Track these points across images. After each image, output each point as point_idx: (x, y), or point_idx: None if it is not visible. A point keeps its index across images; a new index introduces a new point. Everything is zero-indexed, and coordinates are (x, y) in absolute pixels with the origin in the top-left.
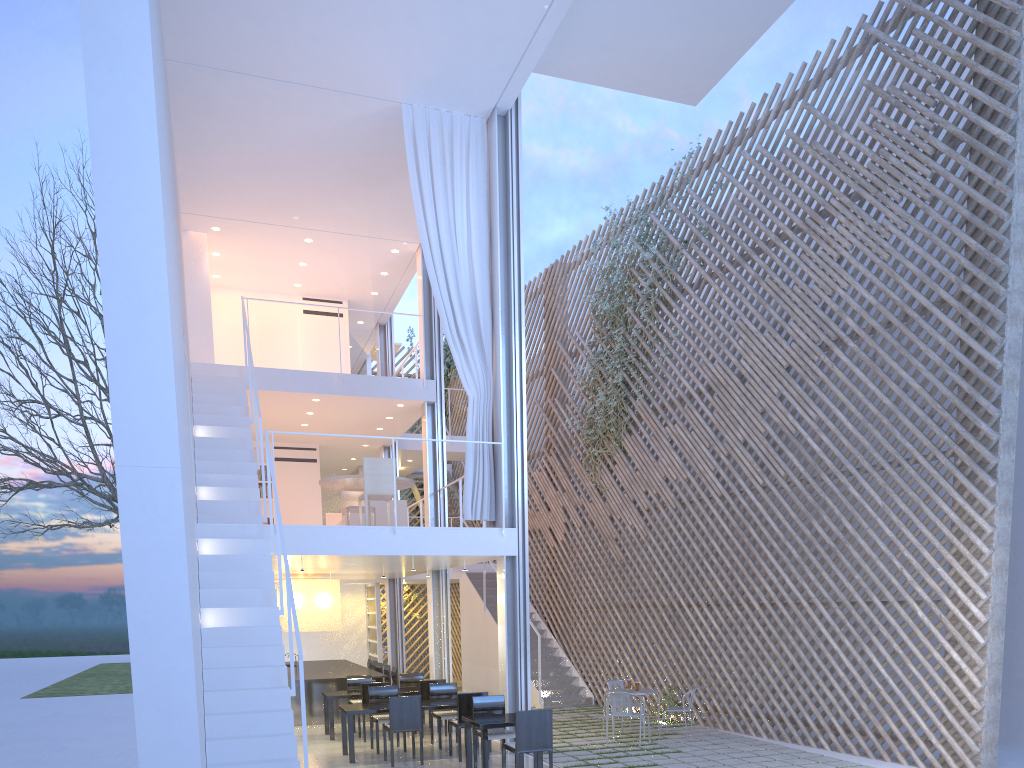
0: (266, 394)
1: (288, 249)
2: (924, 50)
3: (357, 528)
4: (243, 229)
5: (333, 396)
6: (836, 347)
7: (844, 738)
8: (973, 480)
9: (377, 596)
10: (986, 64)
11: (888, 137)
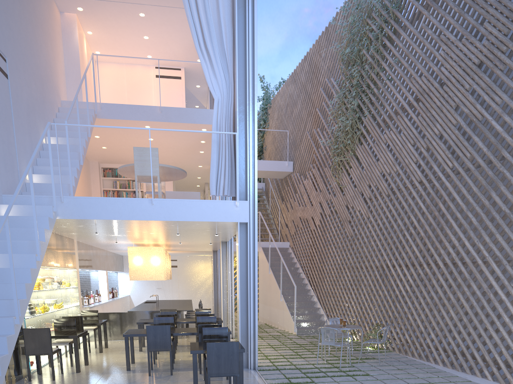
0: (113, 123)
1: (132, 24)
2: None
3: (124, 199)
4: (97, 8)
5: (156, 123)
6: None
7: (505, 372)
8: None
9: None
10: None
11: None
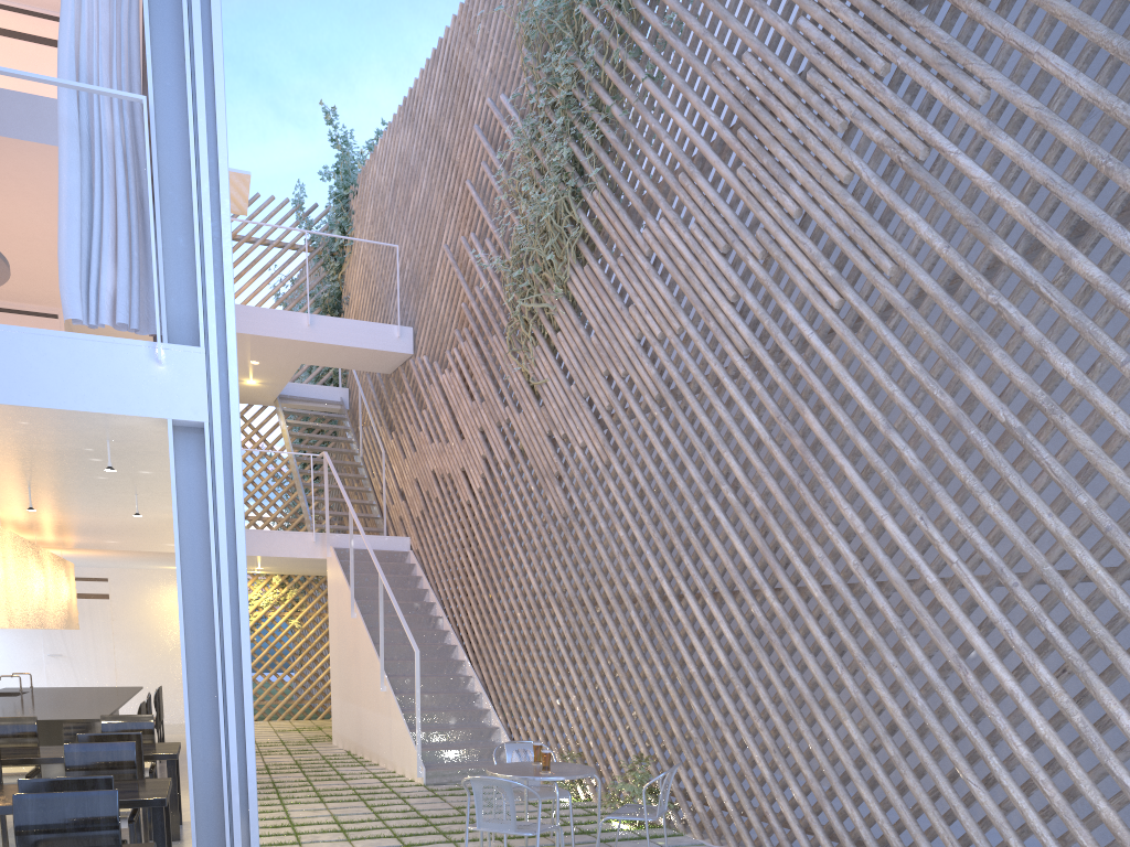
0: None
1: None
2: None
3: None
4: None
5: None
6: None
7: None
8: None
9: None
10: None
11: None
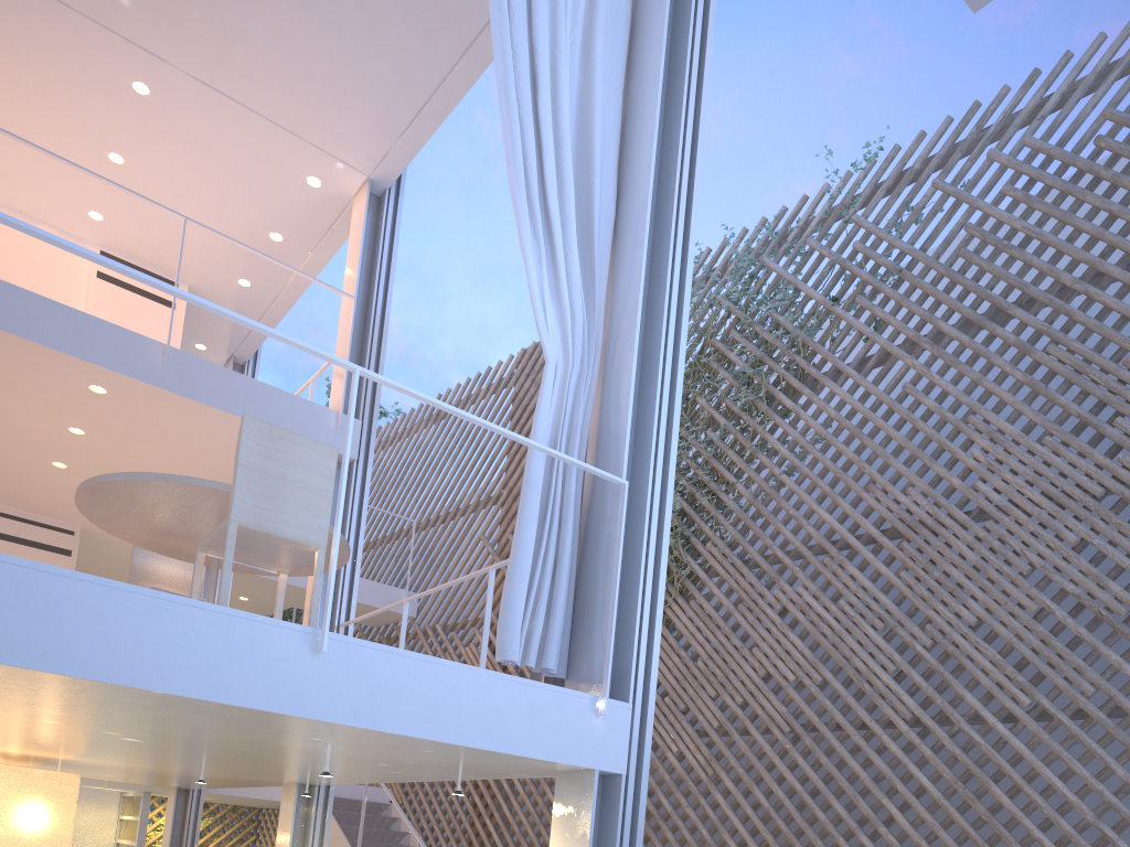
0: None
1: (91, 102)
2: None
3: (195, 608)
4: None
5: (141, 387)
6: None
7: None
8: None
9: (143, 815)
10: None
11: None
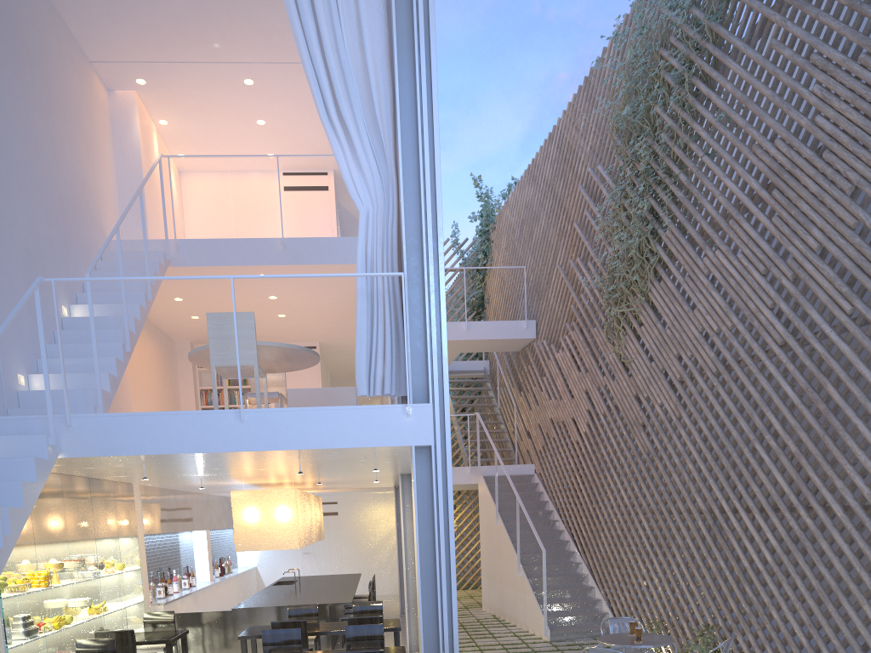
0: (201, 273)
1: (234, 101)
2: None
3: (186, 414)
4: (170, 77)
5: (277, 268)
6: None
7: None
8: None
9: None
10: None
11: None
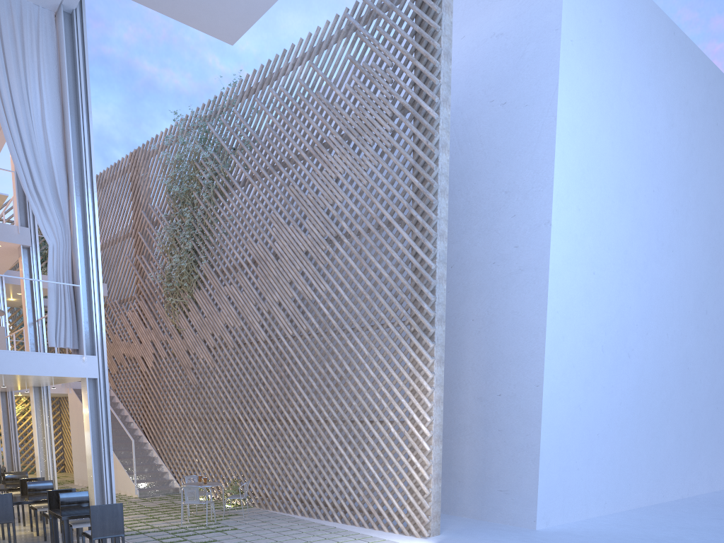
0: None
1: None
2: (385, 42)
3: None
4: None
5: None
6: (336, 241)
7: (349, 514)
8: (421, 342)
9: None
10: (421, 61)
11: (364, 98)
